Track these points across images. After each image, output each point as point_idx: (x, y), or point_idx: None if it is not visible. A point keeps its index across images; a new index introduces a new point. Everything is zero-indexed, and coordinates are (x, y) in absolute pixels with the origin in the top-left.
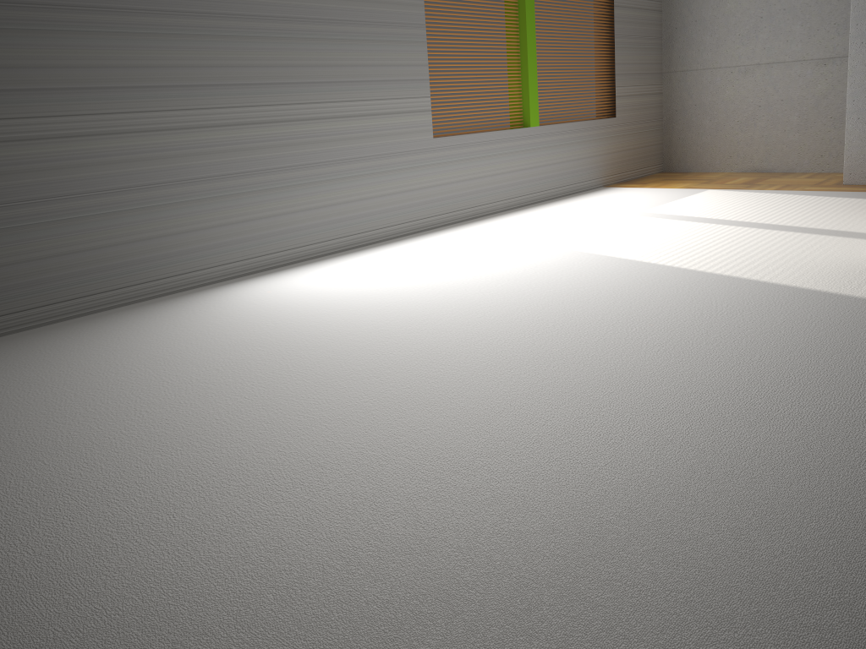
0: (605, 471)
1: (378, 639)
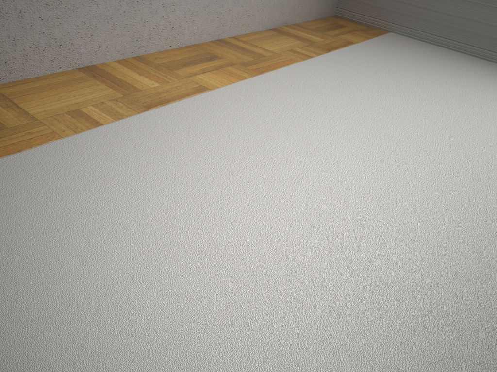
0: (495, 224)
1: (347, 151)
